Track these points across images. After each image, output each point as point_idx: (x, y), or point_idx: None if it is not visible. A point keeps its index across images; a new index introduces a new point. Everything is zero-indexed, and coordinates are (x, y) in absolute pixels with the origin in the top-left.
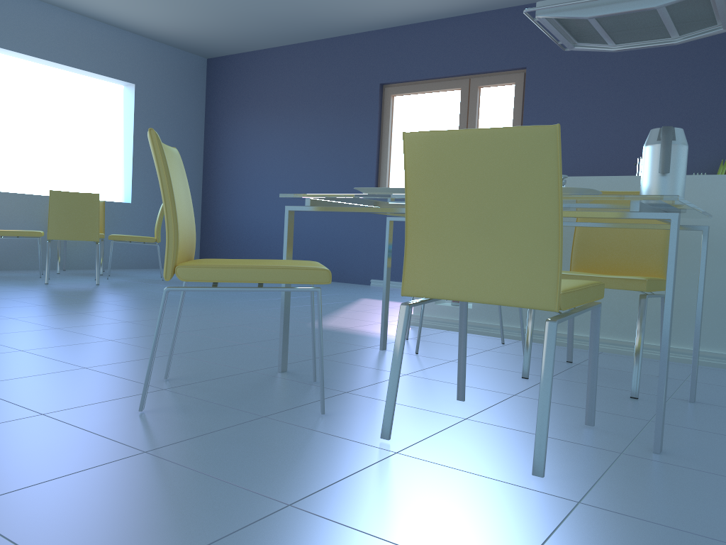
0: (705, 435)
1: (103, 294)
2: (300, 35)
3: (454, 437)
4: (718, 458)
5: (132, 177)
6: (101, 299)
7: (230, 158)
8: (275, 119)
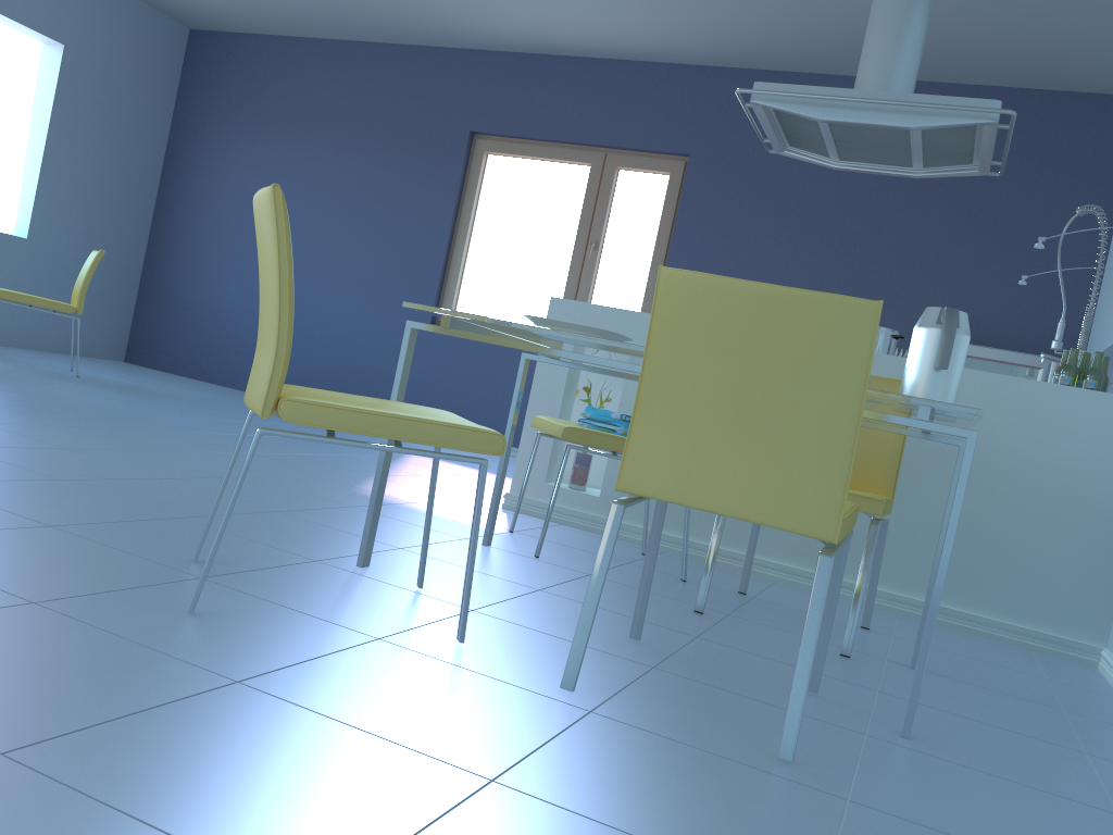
0: (948, 717)
1: None
2: (357, 30)
3: (652, 694)
4: (976, 750)
5: (36, 197)
6: None
7: (207, 196)
8: (293, 150)
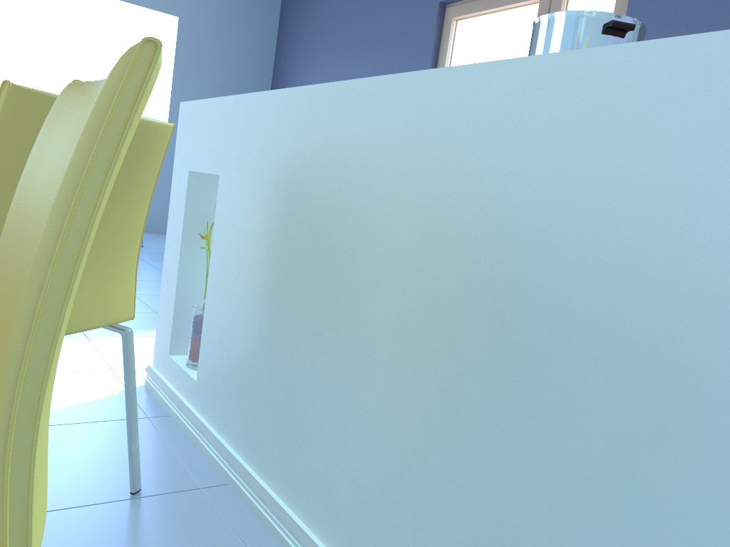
0: None
1: None
2: None
3: None
4: None
5: None
6: None
7: None
8: (331, 61)
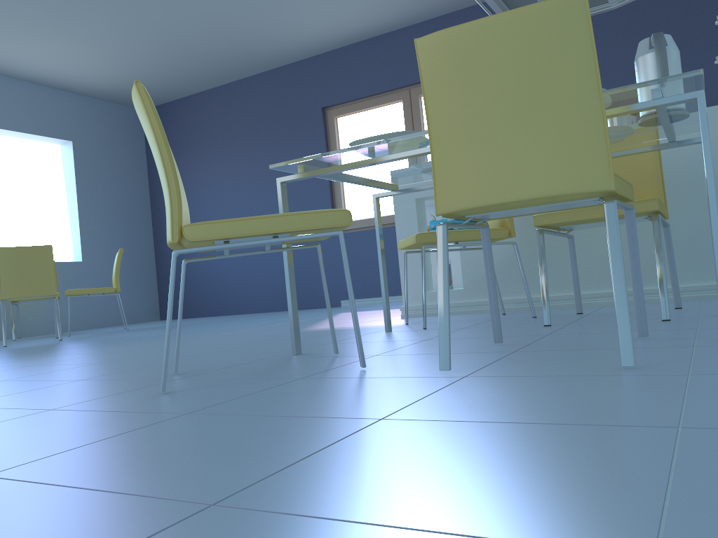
0: None
1: (70, 343)
2: (236, 72)
3: (514, 361)
4: None
5: (81, 235)
6: (70, 346)
7: None
8: (220, 158)
